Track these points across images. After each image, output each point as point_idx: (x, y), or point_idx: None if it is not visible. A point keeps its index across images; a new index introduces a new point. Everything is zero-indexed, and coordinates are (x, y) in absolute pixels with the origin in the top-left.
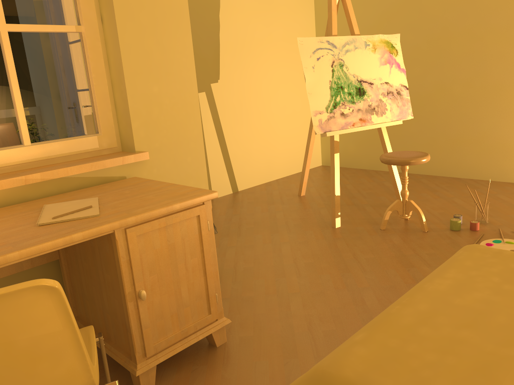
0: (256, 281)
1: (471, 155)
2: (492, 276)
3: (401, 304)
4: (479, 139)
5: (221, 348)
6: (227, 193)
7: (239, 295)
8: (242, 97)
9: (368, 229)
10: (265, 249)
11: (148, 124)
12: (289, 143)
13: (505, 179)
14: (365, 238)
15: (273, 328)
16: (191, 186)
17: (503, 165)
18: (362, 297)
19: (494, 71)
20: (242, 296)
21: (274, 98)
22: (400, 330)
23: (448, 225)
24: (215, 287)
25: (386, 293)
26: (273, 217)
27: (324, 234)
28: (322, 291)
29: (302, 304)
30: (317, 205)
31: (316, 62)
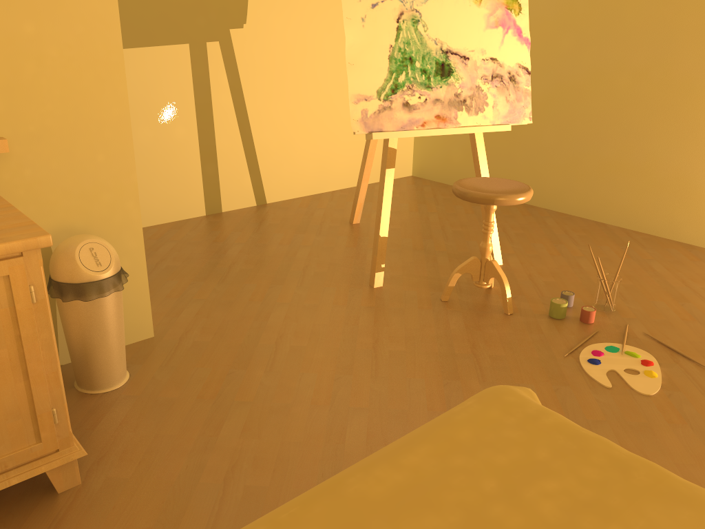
0: (197, 371)
1: (629, 191)
2: (487, 477)
3: (273, 522)
4: (644, 167)
5: (64, 497)
6: (246, 205)
7: (156, 392)
8: (285, 56)
9: (422, 297)
10: (246, 312)
11: (13, 90)
12: (361, 137)
13: (673, 236)
14: (409, 314)
15: (170, 468)
16: (104, 203)
17: (674, 214)
18: (346, 426)
19: (685, 59)
20: (159, 395)
21: (340, 62)
22: None
23: (549, 307)
24: (53, 399)
25: (388, 424)
26: (292, 255)
27: (350, 297)
28: (288, 405)
29: (244, 426)
30: (368, 244)
31: (370, 12)
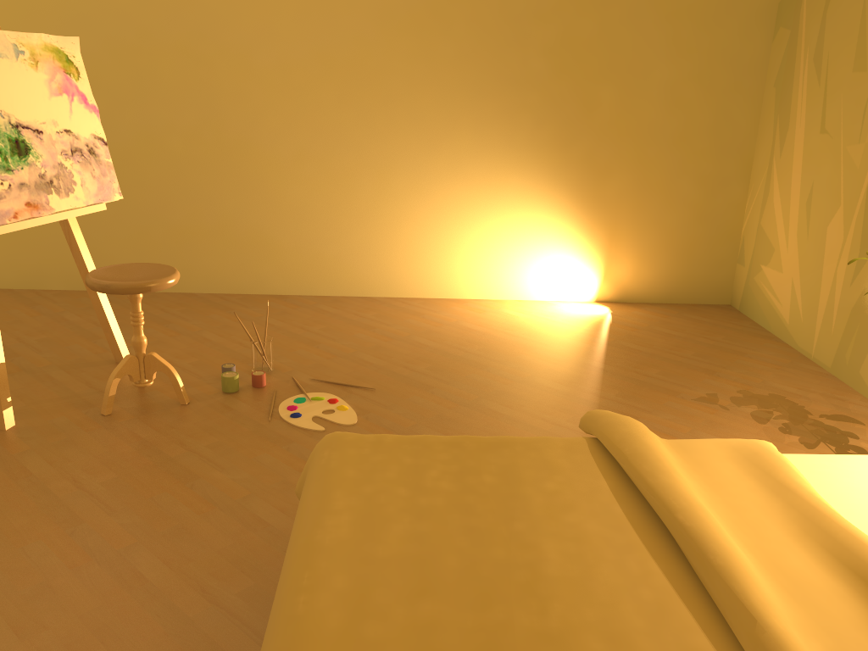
0: None
1: (210, 255)
2: (396, 488)
3: (304, 589)
4: (219, 229)
5: None
6: None
7: None
8: None
9: (78, 419)
10: None
11: None
12: None
13: (264, 290)
14: (82, 441)
15: None
16: None
17: (259, 269)
18: (134, 567)
19: (232, 120)
20: None
21: None
22: (337, 645)
23: (217, 384)
24: None
25: (174, 543)
26: None
27: None
28: (43, 583)
29: (13, 628)
30: None
31: None
